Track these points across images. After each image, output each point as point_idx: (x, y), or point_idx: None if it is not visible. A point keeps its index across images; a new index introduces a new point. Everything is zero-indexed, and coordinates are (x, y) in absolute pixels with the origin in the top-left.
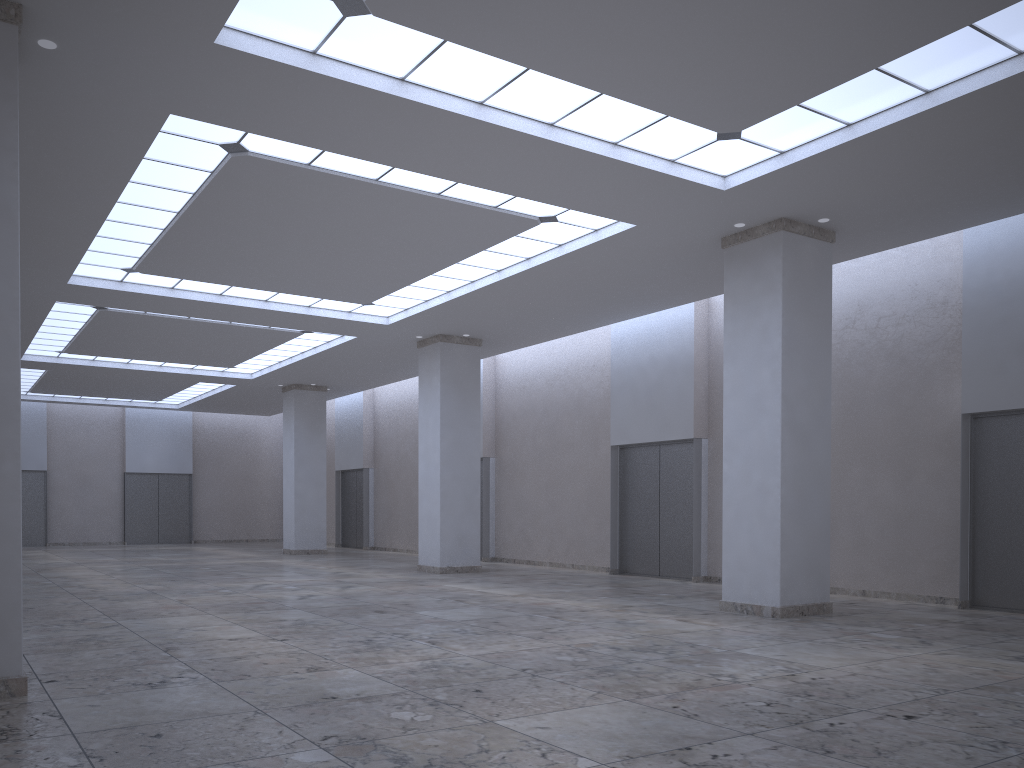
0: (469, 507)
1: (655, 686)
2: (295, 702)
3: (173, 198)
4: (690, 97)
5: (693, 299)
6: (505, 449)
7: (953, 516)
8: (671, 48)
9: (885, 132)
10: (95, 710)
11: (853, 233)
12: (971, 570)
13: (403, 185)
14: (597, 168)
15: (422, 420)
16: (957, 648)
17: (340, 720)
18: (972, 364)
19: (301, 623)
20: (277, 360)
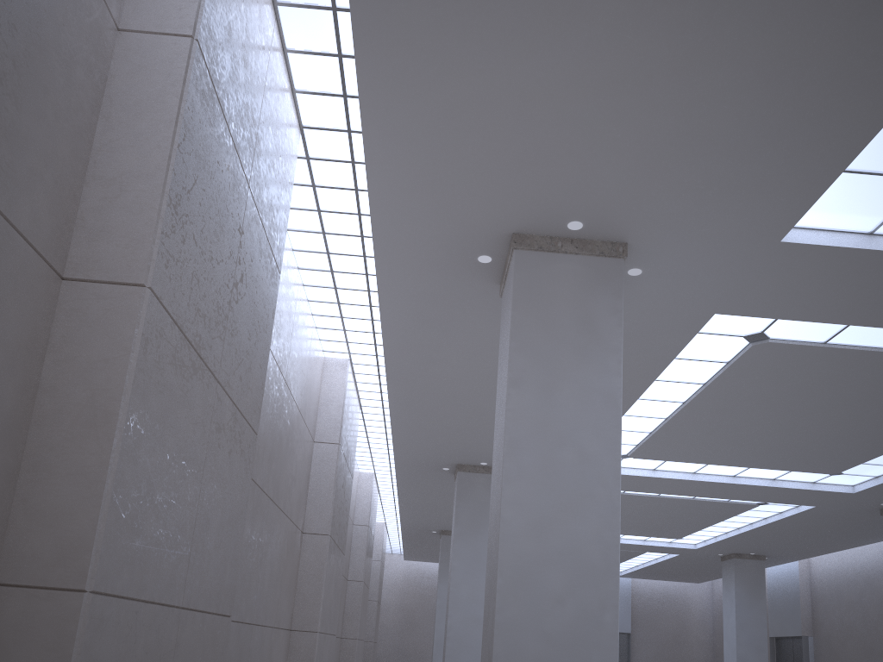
0: None
1: None
2: None
3: (683, 390)
4: None
5: None
6: None
7: None
8: None
9: None
10: None
11: None
12: None
13: None
14: None
15: None
16: None
17: None
18: None
19: None
20: (723, 531)
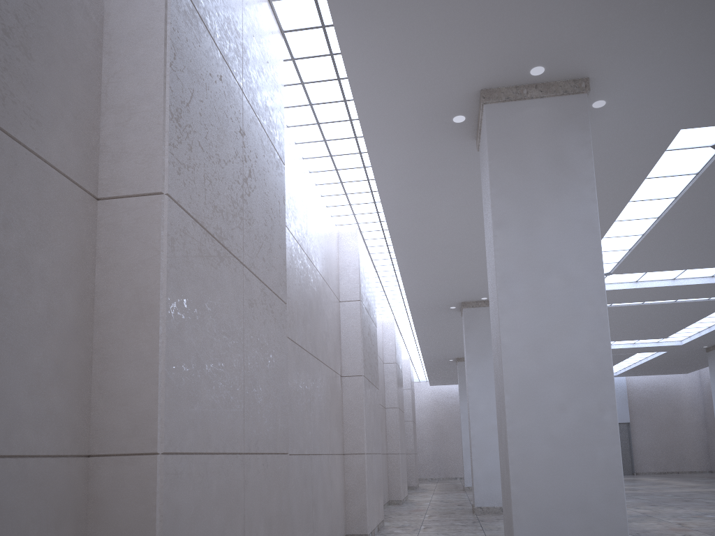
0: None
1: None
2: None
3: (656, 206)
4: None
5: None
6: None
7: None
8: None
9: None
10: None
11: None
12: None
13: None
14: None
15: None
16: None
17: None
18: None
19: None
20: (706, 326)
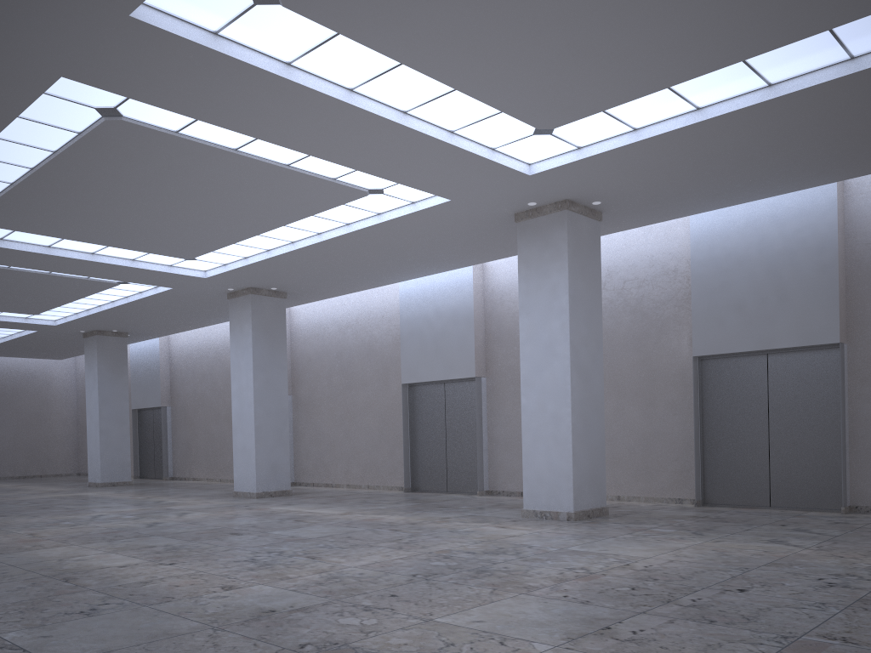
0: (280, 439)
1: (533, 581)
2: (241, 617)
3: (31, 155)
4: (524, 98)
5: (475, 262)
6: (302, 388)
7: (686, 435)
8: (522, 58)
9: (663, 137)
10: (52, 640)
11: (615, 214)
12: (702, 476)
13: (258, 155)
14: (435, 151)
15: (234, 363)
16: (723, 536)
17: (299, 630)
18: (700, 318)
19: (173, 548)
20: (85, 308)
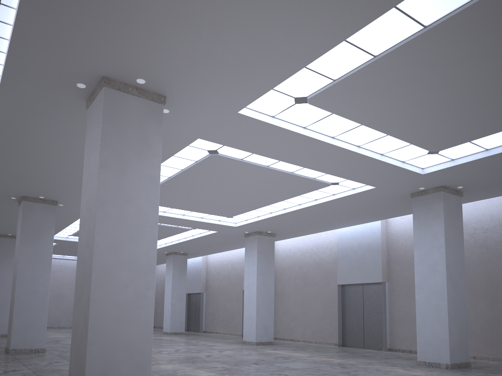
0: (269, 313)
1: None
2: None
3: (171, 171)
4: (425, 137)
5: (383, 218)
6: (278, 285)
7: None
8: (427, 119)
9: None
10: None
11: (470, 192)
12: None
13: (278, 168)
14: (372, 164)
15: (246, 271)
16: None
17: None
18: None
19: (227, 368)
20: (170, 241)
